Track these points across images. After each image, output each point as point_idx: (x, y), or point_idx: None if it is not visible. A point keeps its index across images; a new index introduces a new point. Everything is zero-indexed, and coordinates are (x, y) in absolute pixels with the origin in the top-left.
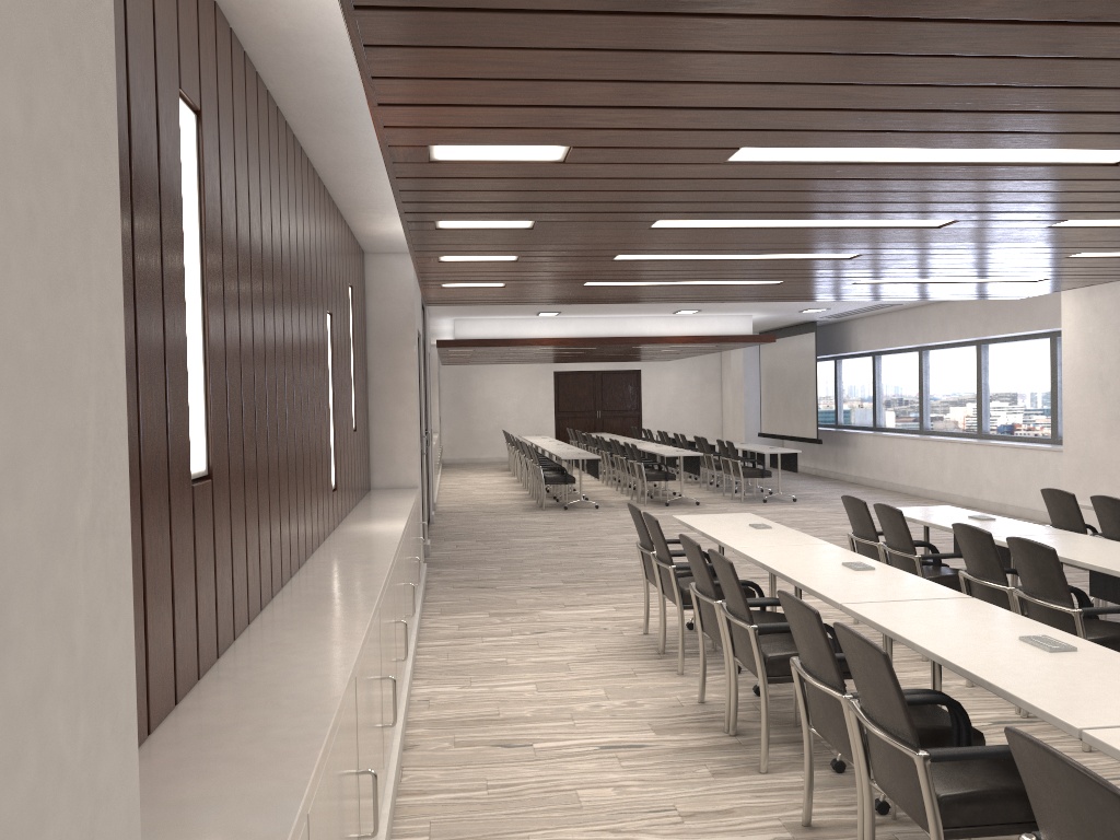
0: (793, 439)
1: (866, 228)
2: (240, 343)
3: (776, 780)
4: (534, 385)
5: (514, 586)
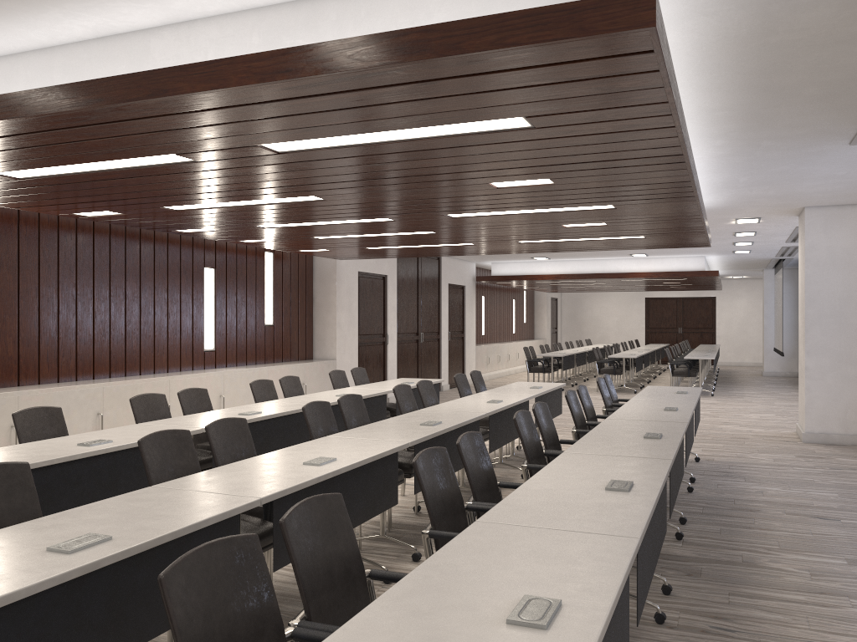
0: (778, 352)
1: (362, 222)
2: (40, 284)
3: None
4: (629, 307)
5: None
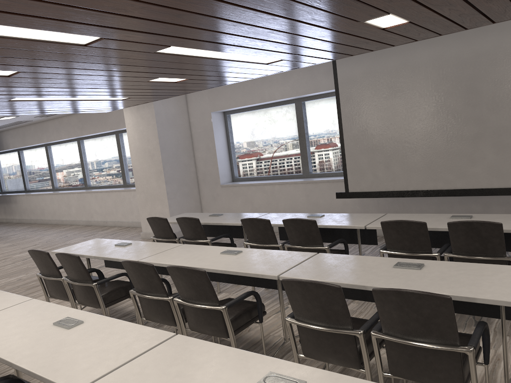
0: None
1: (27, 40)
2: None
3: None
4: None
5: None
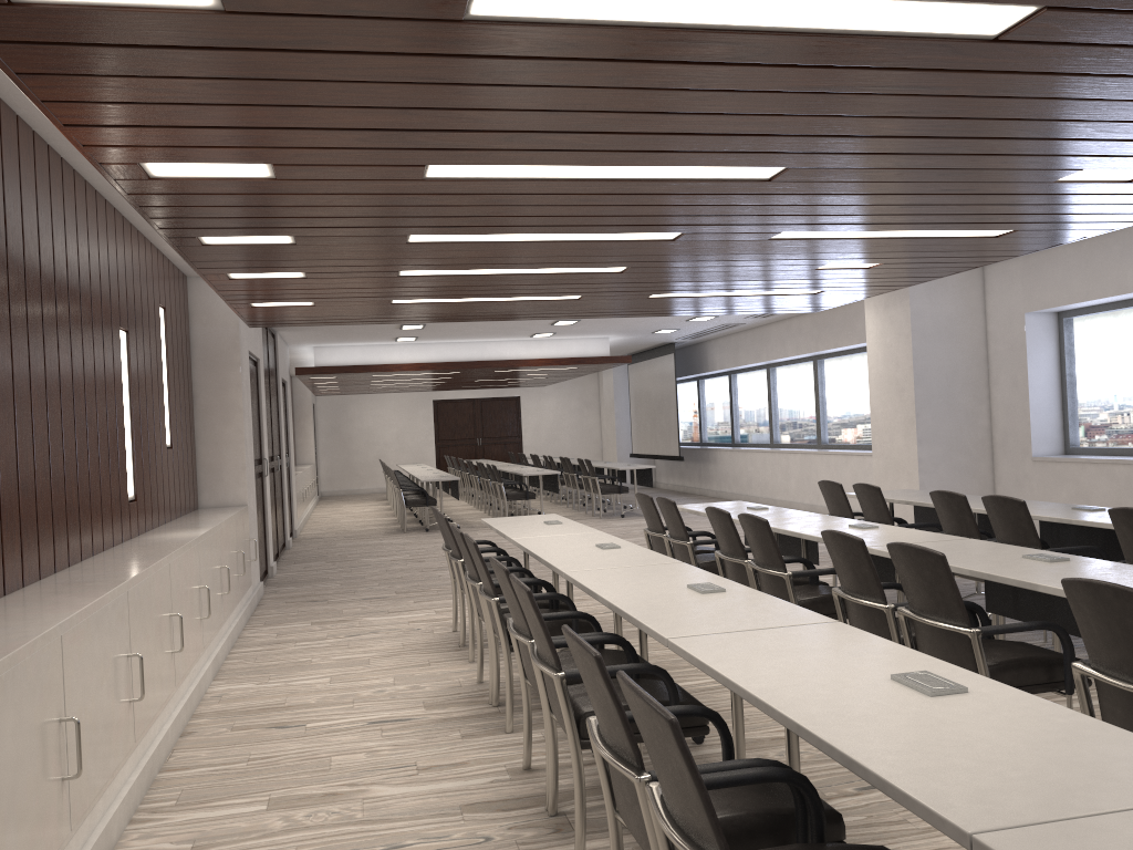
0: (659, 457)
1: (609, 241)
2: None
3: (517, 737)
4: (413, 414)
5: (346, 599)
